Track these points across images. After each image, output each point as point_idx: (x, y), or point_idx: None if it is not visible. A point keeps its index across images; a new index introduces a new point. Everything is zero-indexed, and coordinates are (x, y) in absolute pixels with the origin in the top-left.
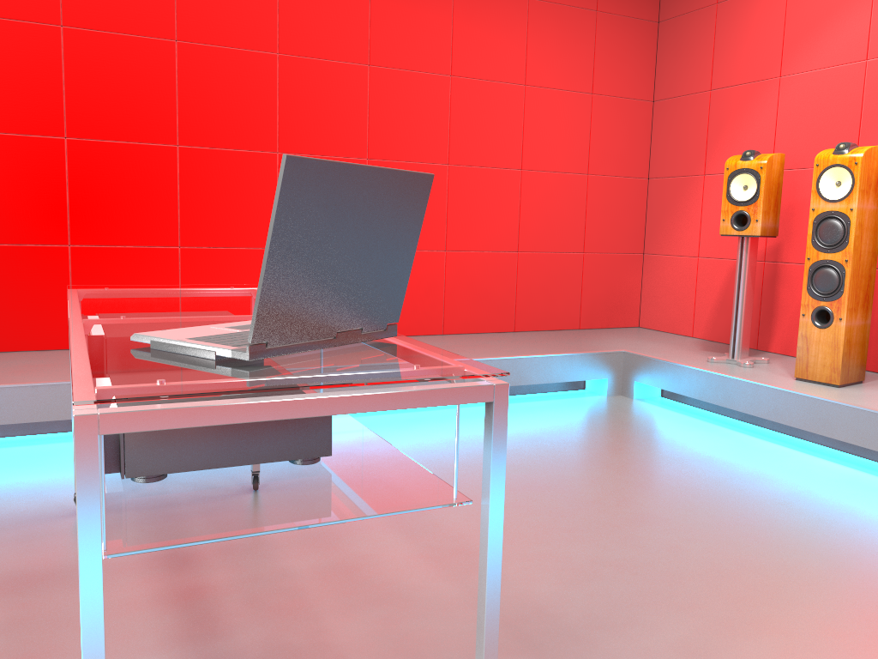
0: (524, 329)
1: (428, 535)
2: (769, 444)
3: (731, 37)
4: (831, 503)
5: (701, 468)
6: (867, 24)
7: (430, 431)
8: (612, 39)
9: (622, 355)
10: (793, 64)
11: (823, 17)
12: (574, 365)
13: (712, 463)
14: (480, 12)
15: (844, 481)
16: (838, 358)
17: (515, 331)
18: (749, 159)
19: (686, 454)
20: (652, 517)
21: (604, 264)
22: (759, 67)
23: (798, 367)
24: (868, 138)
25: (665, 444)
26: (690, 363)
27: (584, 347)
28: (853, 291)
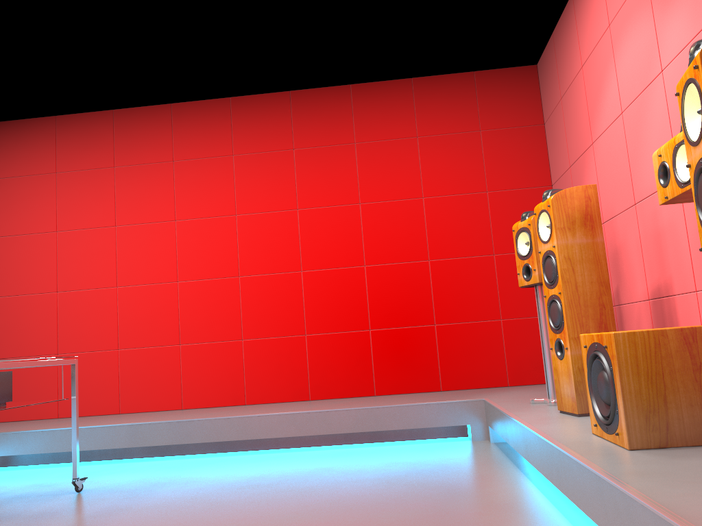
0: (450, 389)
1: (97, 518)
2: (517, 474)
3: (570, 121)
4: (434, 517)
5: (397, 489)
6: (616, 84)
7: (267, 463)
8: (499, 147)
9: (483, 403)
10: (595, 131)
11: (599, 88)
12: (431, 413)
13: (416, 487)
14: (378, 156)
15: (499, 503)
16: (573, 386)
17: (442, 390)
18: (524, 219)
19: (414, 480)
20: (259, 518)
21: (525, 327)
22: (583, 139)
23: (558, 400)
24: (635, 178)
25: (419, 473)
26: (507, 404)
27: (456, 398)
28: (575, 320)
